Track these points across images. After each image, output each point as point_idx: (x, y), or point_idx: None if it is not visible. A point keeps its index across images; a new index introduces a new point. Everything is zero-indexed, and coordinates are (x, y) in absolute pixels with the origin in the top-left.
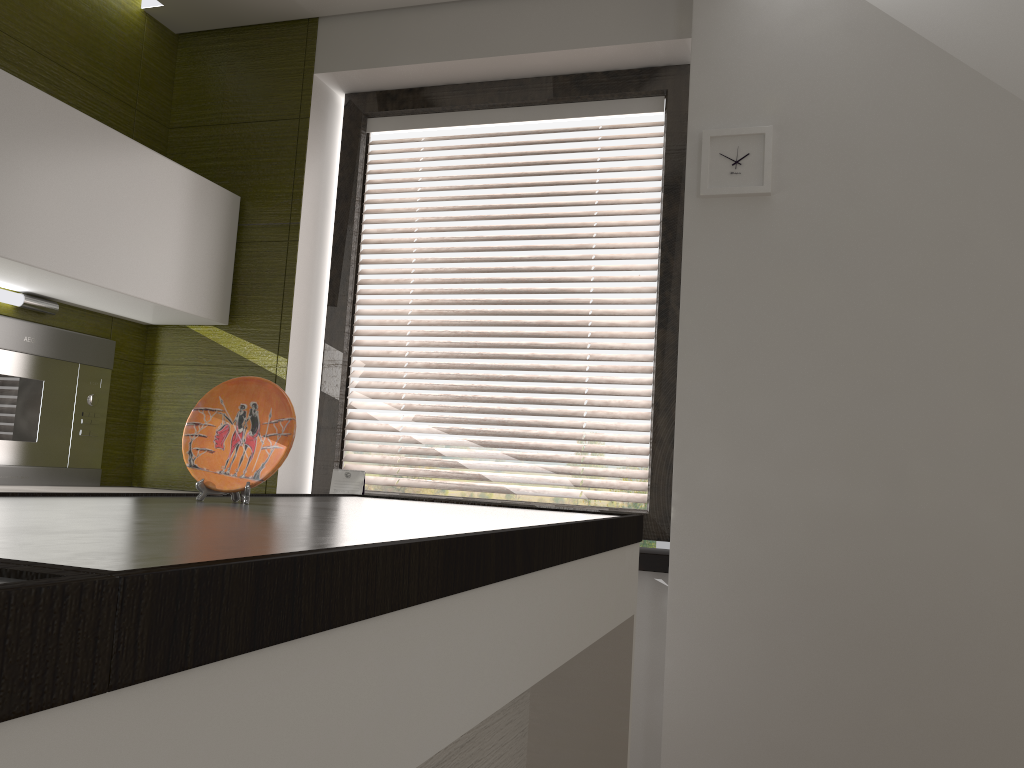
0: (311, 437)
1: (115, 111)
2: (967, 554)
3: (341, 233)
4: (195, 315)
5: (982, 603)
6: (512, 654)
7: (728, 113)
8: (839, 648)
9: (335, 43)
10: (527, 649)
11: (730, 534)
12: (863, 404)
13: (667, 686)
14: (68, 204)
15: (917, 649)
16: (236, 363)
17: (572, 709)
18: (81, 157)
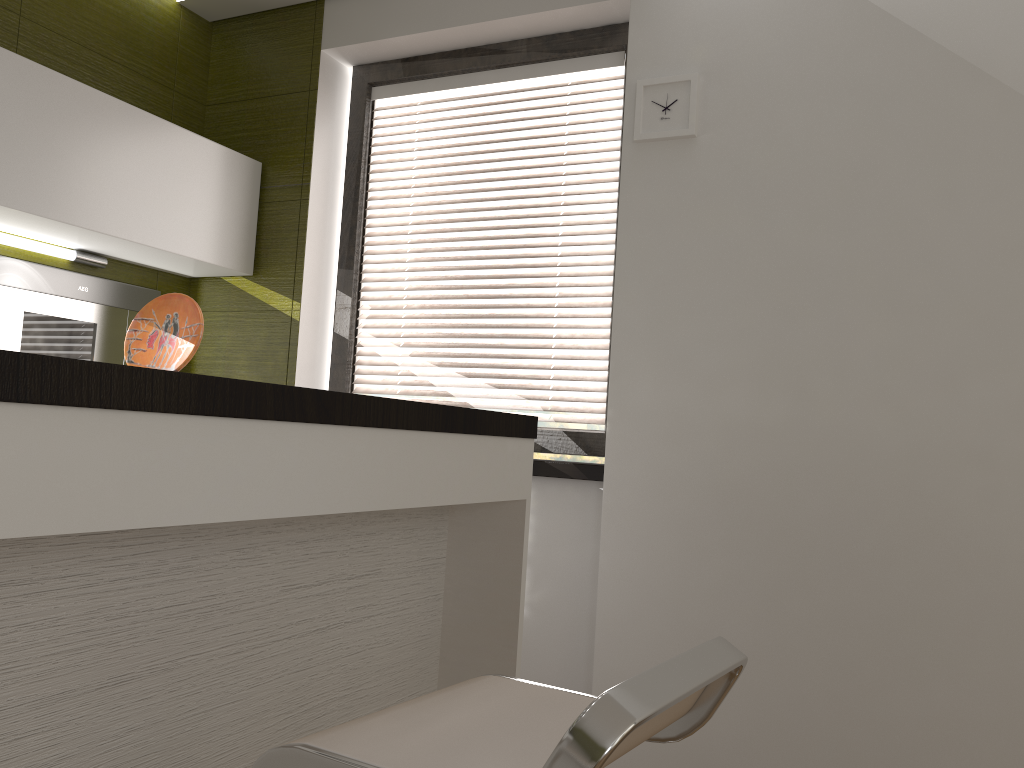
0: (327, 373)
1: (155, 93)
2: (860, 459)
3: (350, 191)
4: (220, 266)
5: (872, 503)
6: (308, 481)
7: (661, 63)
8: (747, 545)
9: (338, 21)
10: (332, 483)
11: (656, 445)
12: (773, 325)
13: (601, 579)
14: (99, 172)
15: (814, 545)
16: (260, 308)
17: (477, 579)
18: (109, 133)
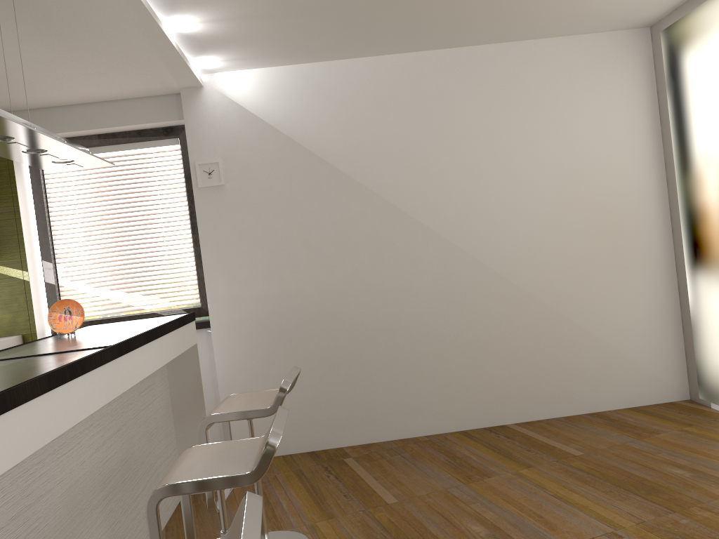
0: (44, 303)
1: None
2: (306, 300)
3: (39, 209)
4: None
5: (312, 315)
6: (162, 355)
7: (204, 154)
8: (271, 339)
9: None
10: (165, 353)
11: (230, 309)
12: (267, 256)
13: (217, 366)
14: None
15: (295, 334)
16: (1, 277)
17: (182, 377)
18: None
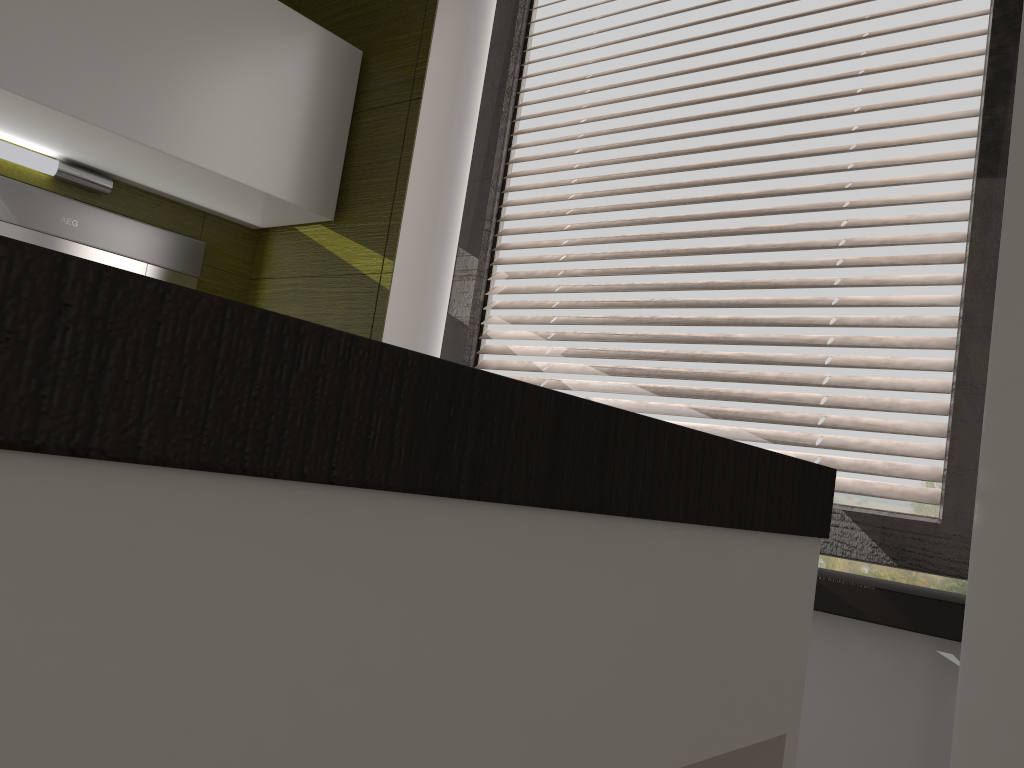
0: None
1: None
2: None
3: (490, 94)
4: (277, 198)
5: None
6: None
7: None
8: None
9: None
10: None
11: None
12: None
13: None
14: (55, 7)
15: None
16: (339, 271)
17: None
18: None
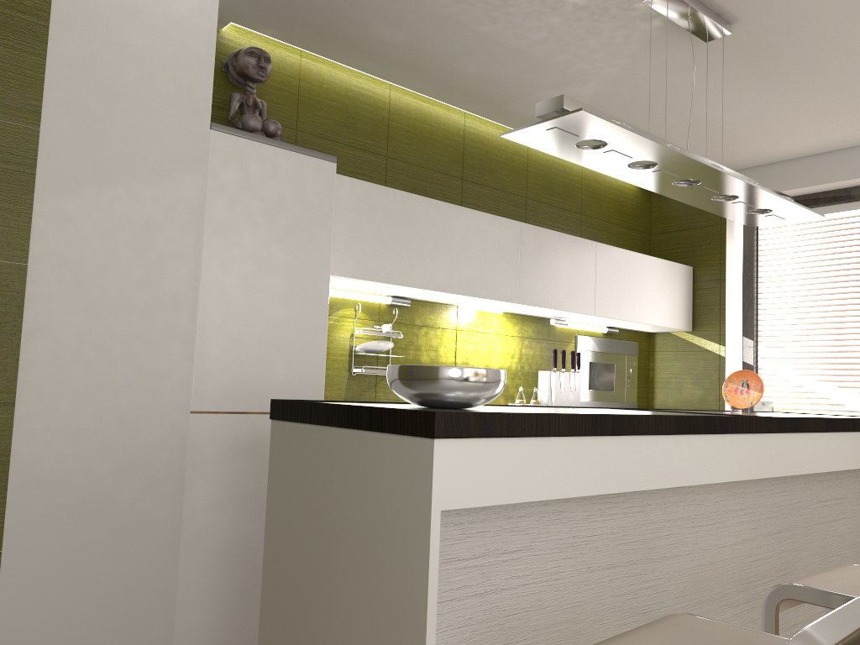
0: None
1: (630, 235)
2: None
3: (746, 278)
4: (678, 329)
5: None
6: (850, 455)
7: None
8: None
9: None
10: (856, 456)
11: None
12: None
13: None
14: (631, 291)
15: None
16: (697, 349)
17: None
18: (634, 270)
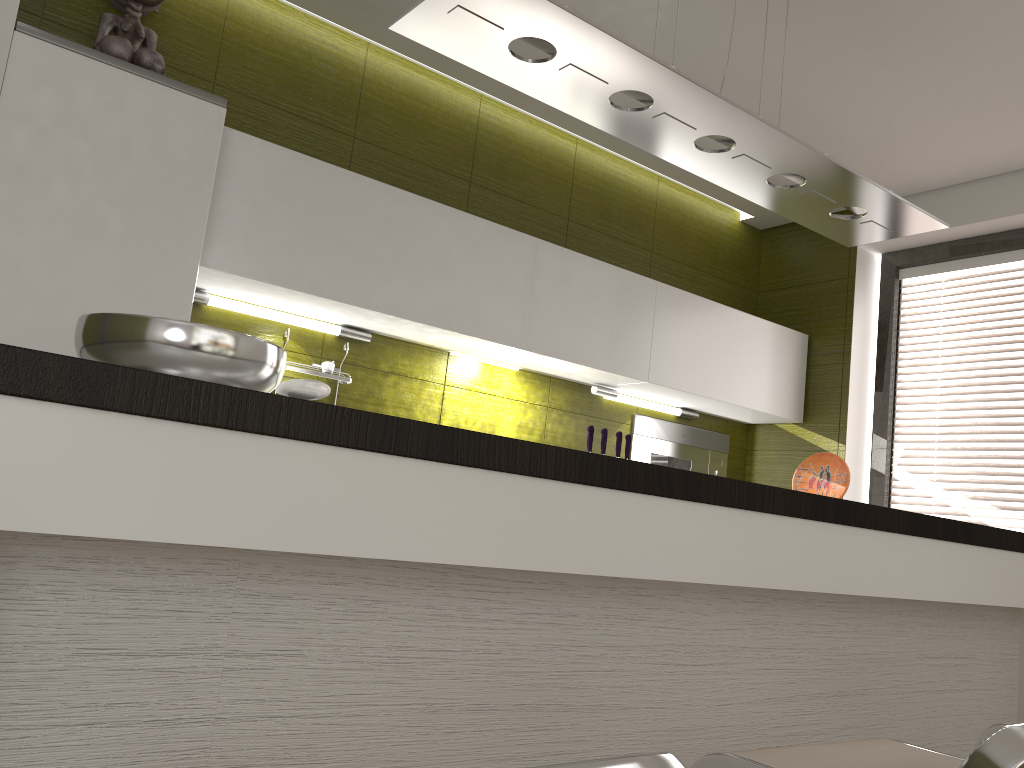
0: (864, 501)
1: (726, 289)
2: None
3: (882, 354)
4: (781, 417)
5: None
6: (959, 580)
7: None
8: None
9: None
10: (971, 583)
11: None
12: None
13: None
14: (709, 356)
15: None
16: (808, 448)
17: None
18: (715, 327)
